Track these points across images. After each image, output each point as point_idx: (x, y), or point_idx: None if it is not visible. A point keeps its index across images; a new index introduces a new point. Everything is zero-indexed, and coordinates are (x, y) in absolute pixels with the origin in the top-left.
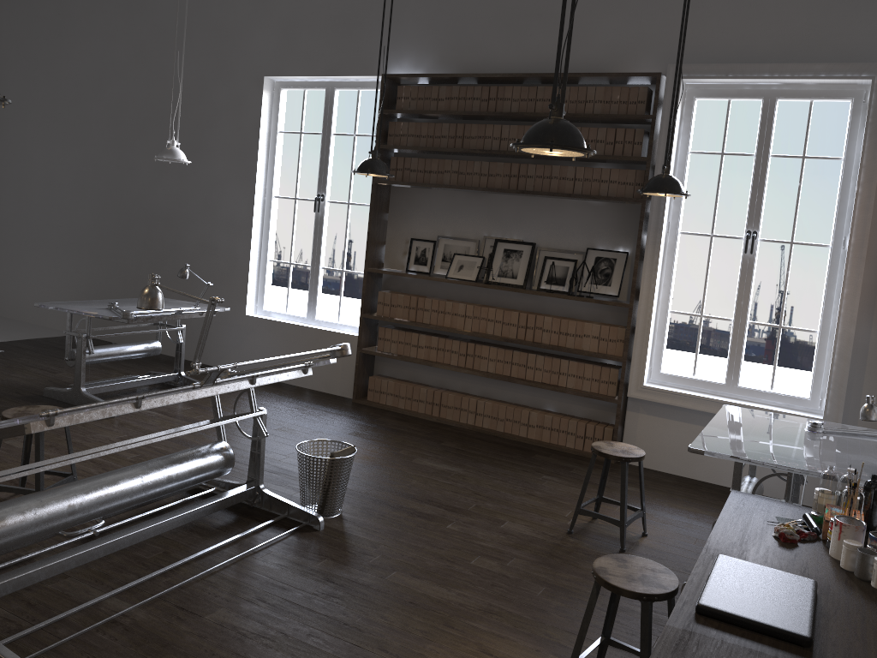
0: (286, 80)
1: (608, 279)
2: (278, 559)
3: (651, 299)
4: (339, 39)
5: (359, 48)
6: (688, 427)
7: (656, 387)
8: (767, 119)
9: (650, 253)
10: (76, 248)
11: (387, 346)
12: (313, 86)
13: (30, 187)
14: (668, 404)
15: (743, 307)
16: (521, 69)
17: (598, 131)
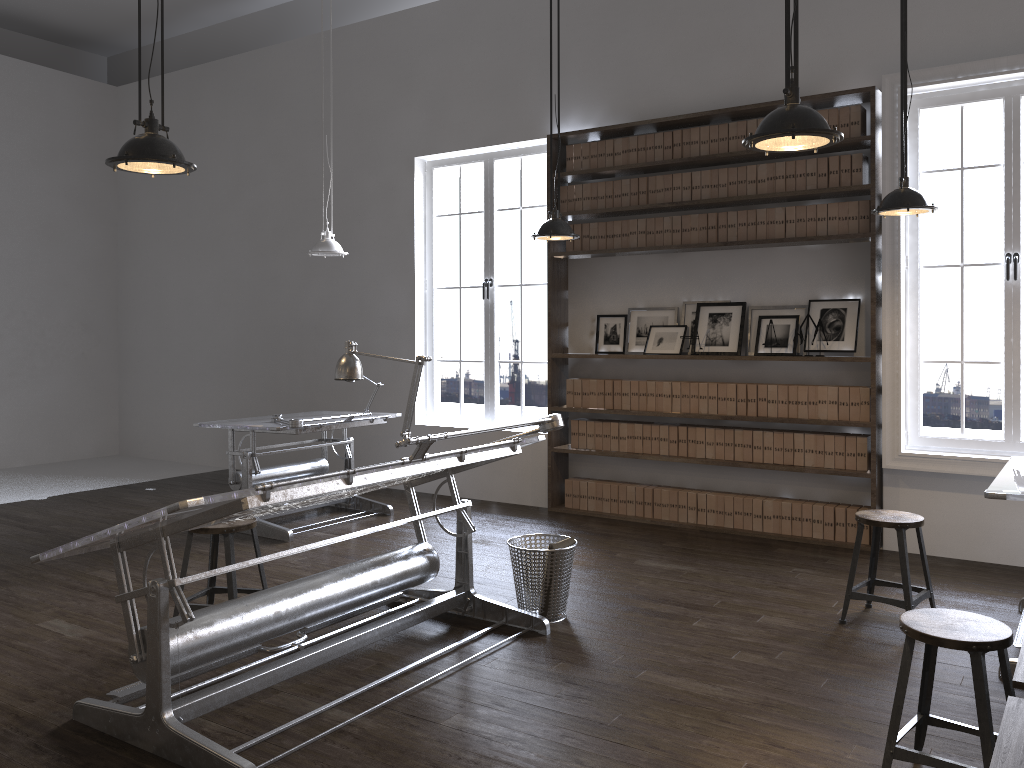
0: (438, 159)
1: (840, 333)
2: (507, 664)
3: (897, 348)
4: (495, 105)
5: (518, 111)
6: (964, 499)
7: (917, 453)
8: (1012, 121)
9: (889, 294)
10: (221, 372)
11: (582, 441)
12: (469, 160)
13: (168, 312)
14: (935, 473)
15: (1014, 345)
16: (706, 107)
17: (806, 163)
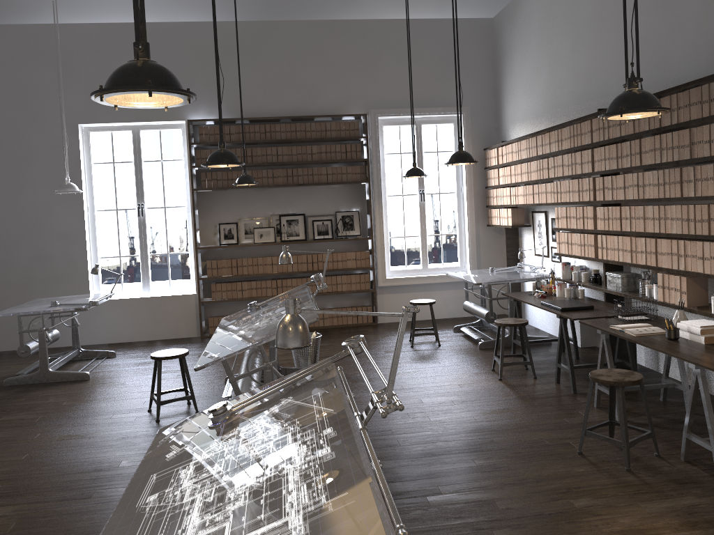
0: (93, 126)
1: (352, 227)
2: None
3: (382, 232)
4: None
5: None
6: (409, 295)
7: (393, 278)
8: (419, 134)
9: (377, 208)
10: None
11: (219, 295)
12: (120, 129)
13: None
14: (397, 286)
15: (424, 228)
16: (283, 114)
17: (336, 146)
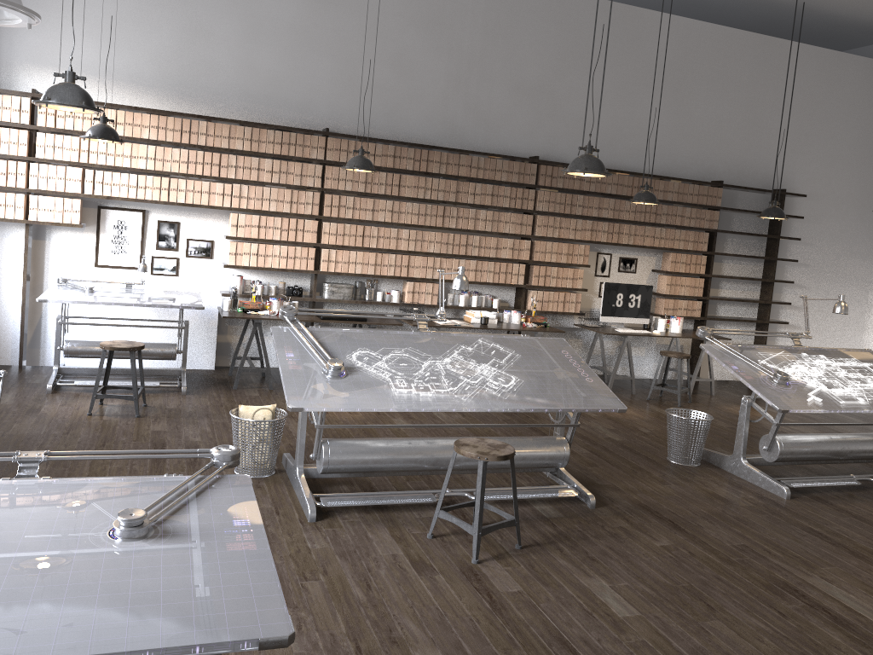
0: None
1: None
2: None
3: None
4: None
5: None
6: None
7: None
8: None
9: None
10: None
11: None
12: None
13: None
14: None
15: None
16: None
17: None
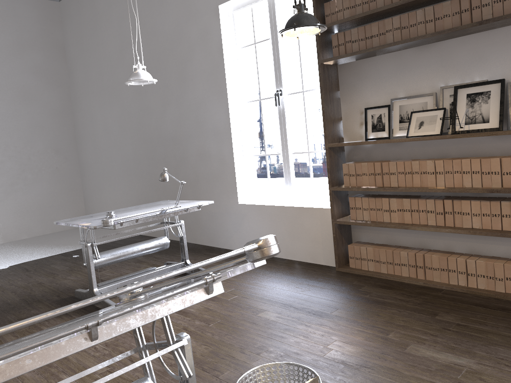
0: (236, 4)
1: None
2: None
3: None
4: None
5: None
6: None
7: None
8: None
9: None
10: (127, 173)
11: (359, 214)
12: (257, 0)
13: (98, 138)
14: None
15: None
16: None
17: None
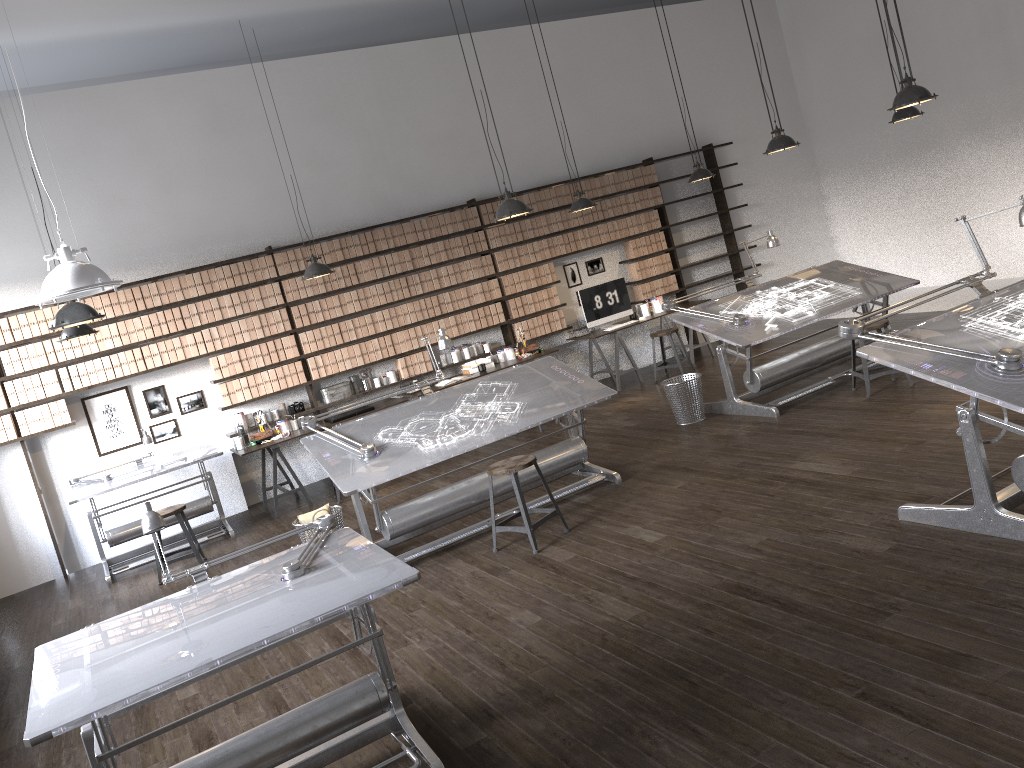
0: None
1: None
2: None
3: None
4: None
5: None
6: None
7: None
8: None
9: None
10: None
11: None
12: None
13: None
14: None
15: None
16: None
17: None
